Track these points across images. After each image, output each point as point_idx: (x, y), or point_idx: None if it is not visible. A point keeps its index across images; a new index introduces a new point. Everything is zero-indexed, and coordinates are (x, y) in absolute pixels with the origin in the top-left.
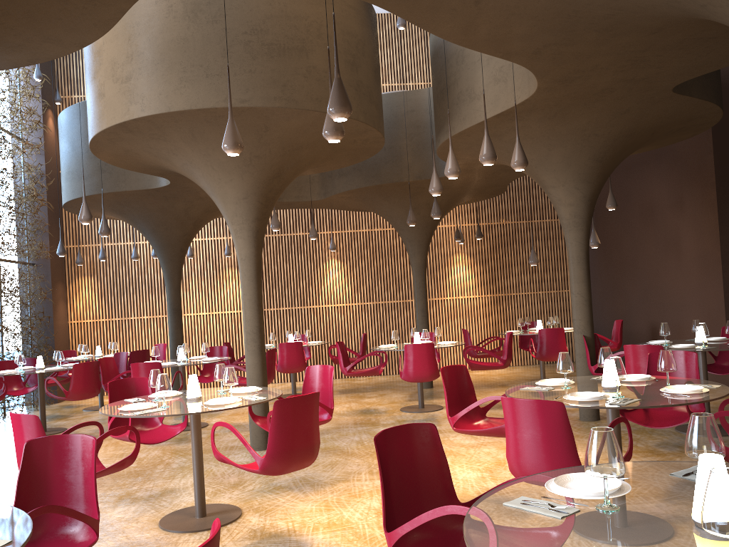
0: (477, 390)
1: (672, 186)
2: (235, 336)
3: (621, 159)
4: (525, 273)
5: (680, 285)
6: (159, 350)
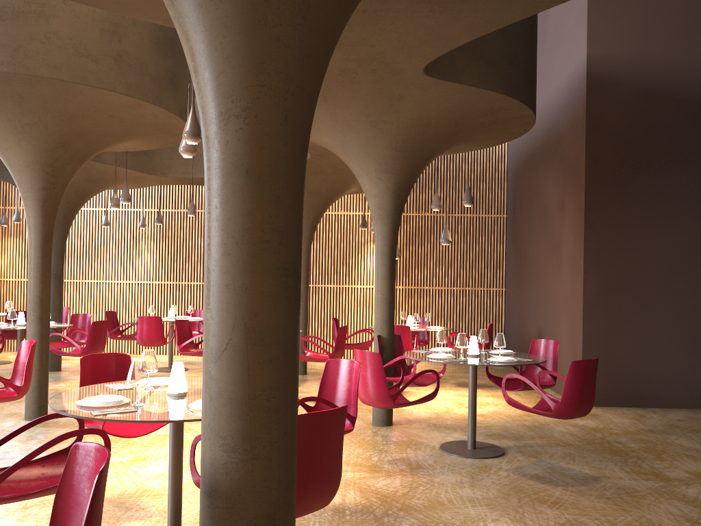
0: None
1: (559, 186)
2: (147, 306)
3: (431, 151)
4: (440, 268)
5: (558, 292)
6: None
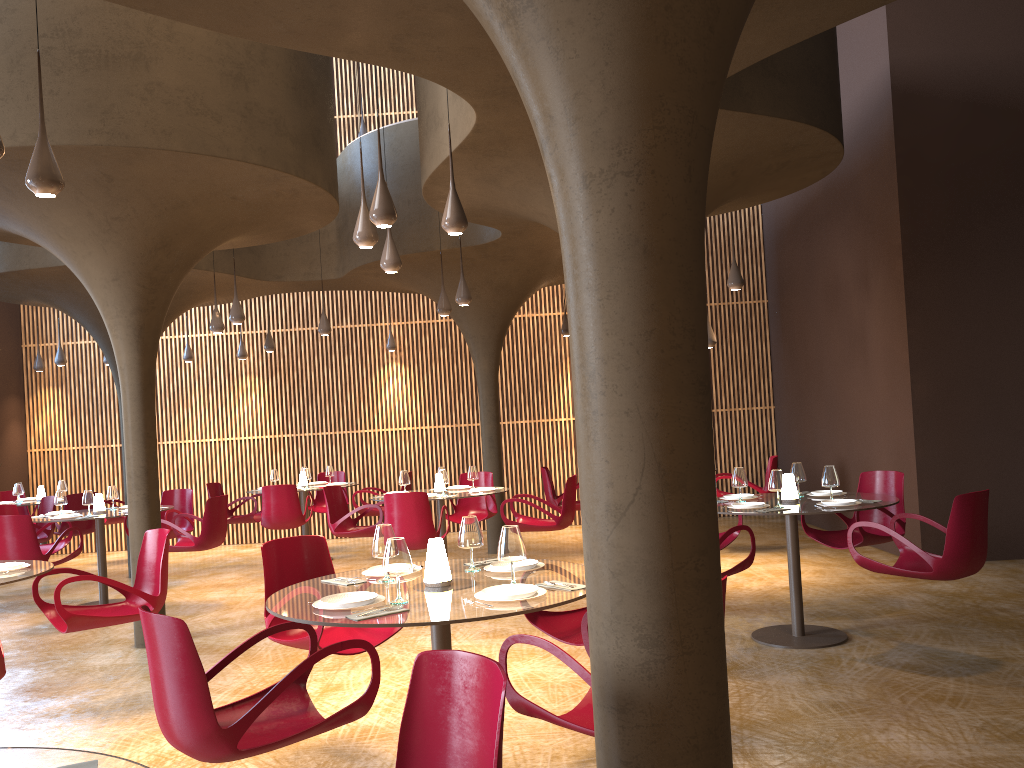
0: (559, 559)
1: (856, 251)
2: (256, 472)
3: None
4: None
5: (868, 403)
6: (65, 496)
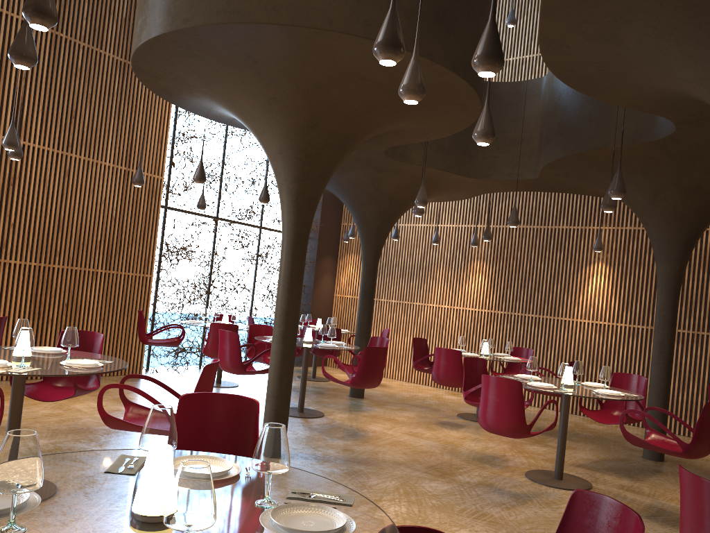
0: None
1: None
2: (473, 337)
3: None
4: None
5: None
6: None
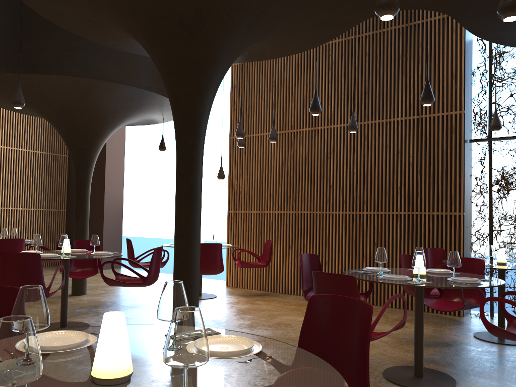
0: None
1: None
2: None
3: None
4: None
5: None
6: None
